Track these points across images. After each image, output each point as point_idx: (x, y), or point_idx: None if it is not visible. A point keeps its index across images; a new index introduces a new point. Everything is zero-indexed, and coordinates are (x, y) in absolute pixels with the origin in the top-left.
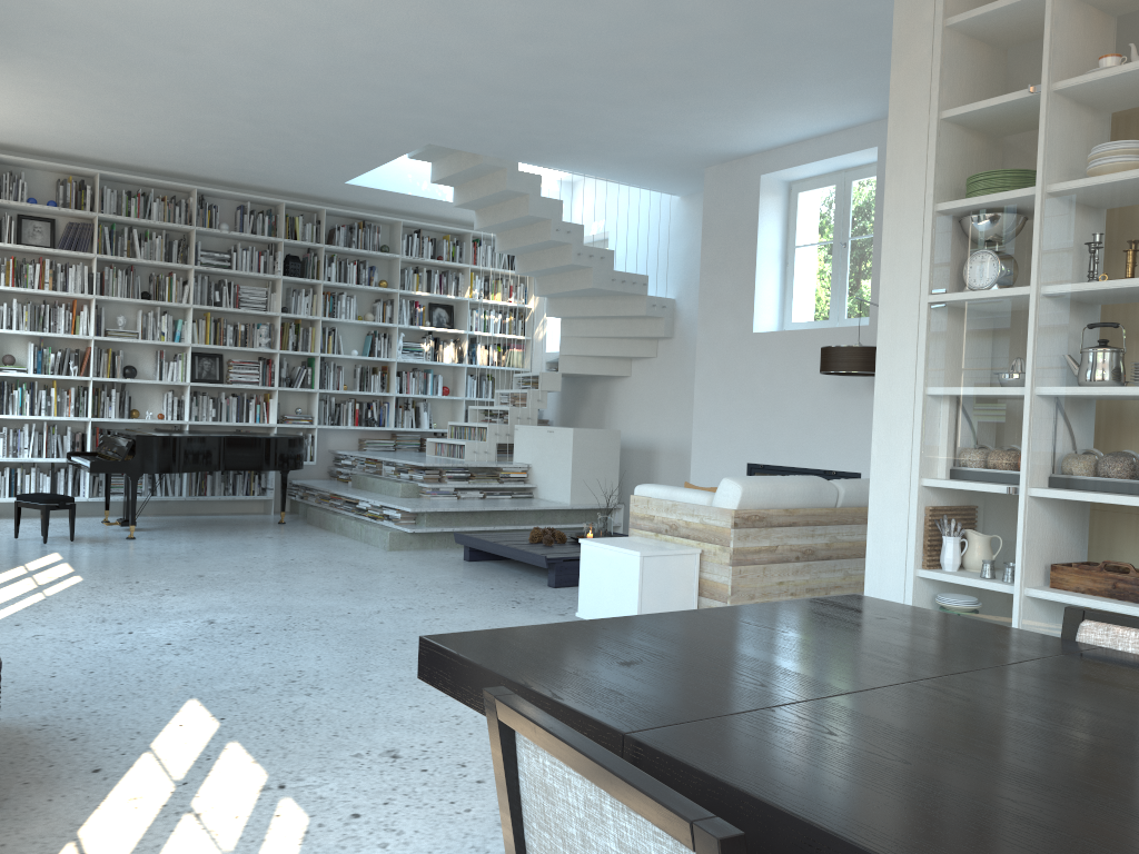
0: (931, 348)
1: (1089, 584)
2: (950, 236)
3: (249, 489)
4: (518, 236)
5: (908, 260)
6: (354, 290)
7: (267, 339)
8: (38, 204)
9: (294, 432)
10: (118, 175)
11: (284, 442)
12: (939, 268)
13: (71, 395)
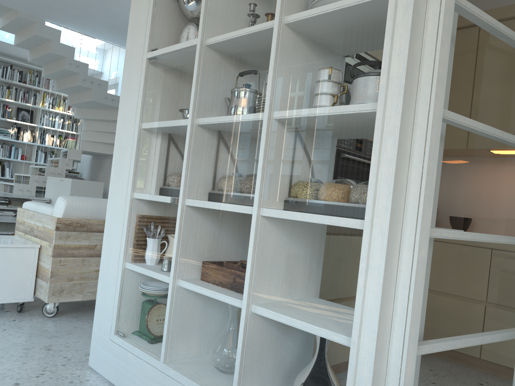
0: (147, 93)
1: (211, 278)
2: (163, 7)
3: None
4: (52, 67)
5: (140, 28)
6: None
7: None
8: None
9: None
10: None
11: None
12: (155, 32)
13: None
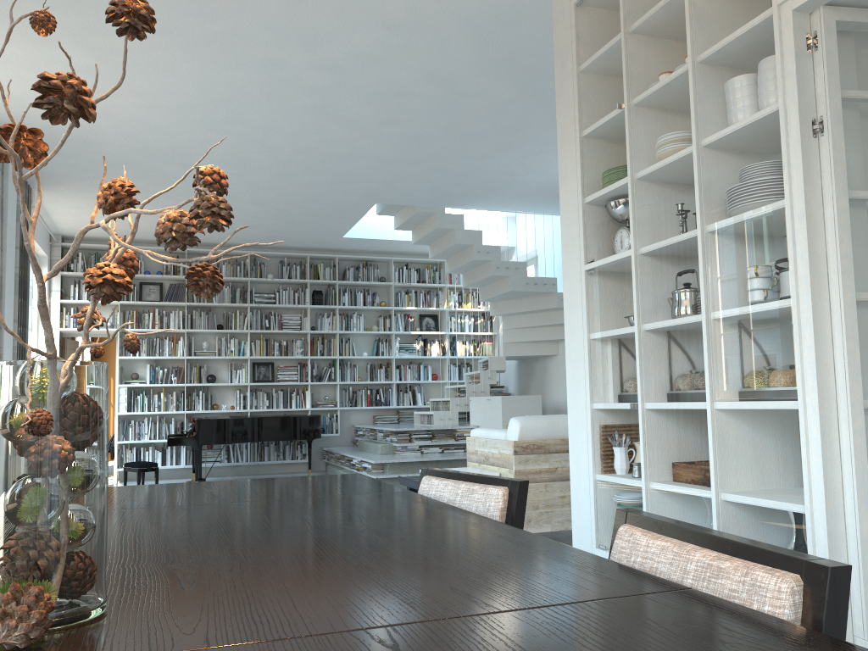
0: (590, 304)
1: (680, 474)
2: (592, 220)
3: (294, 455)
4: (457, 259)
5: (573, 241)
6: (363, 310)
7: (301, 349)
8: (152, 274)
9: (325, 413)
10: (198, 250)
11: (303, 419)
12: (589, 244)
13: (173, 396)
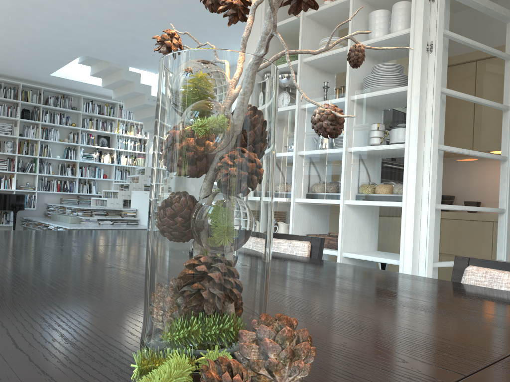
0: None
1: None
2: None
3: (0, 221)
4: (132, 102)
5: None
6: (59, 127)
7: (11, 148)
8: None
9: (26, 194)
10: None
11: (12, 196)
12: None
13: None
